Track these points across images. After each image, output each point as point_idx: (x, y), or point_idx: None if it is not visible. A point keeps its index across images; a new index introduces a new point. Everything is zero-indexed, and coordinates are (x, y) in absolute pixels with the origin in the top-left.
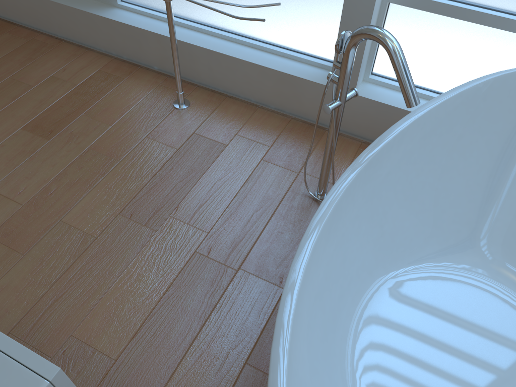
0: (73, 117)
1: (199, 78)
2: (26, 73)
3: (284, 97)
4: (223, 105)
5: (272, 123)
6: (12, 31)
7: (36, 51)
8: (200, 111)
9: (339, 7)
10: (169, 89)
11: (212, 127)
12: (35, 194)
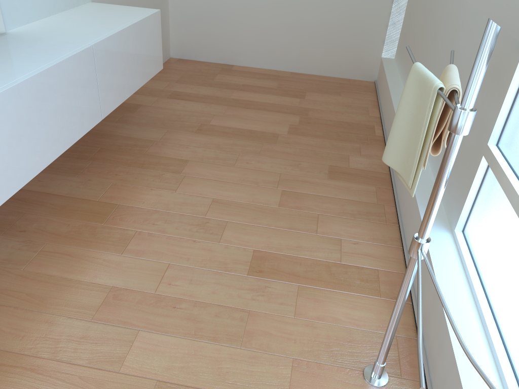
0: (290, 279)
1: (433, 377)
2: (330, 221)
3: None
4: None
5: None
6: (381, 189)
7: (366, 214)
8: None
9: None
10: (394, 350)
11: None
12: (170, 295)
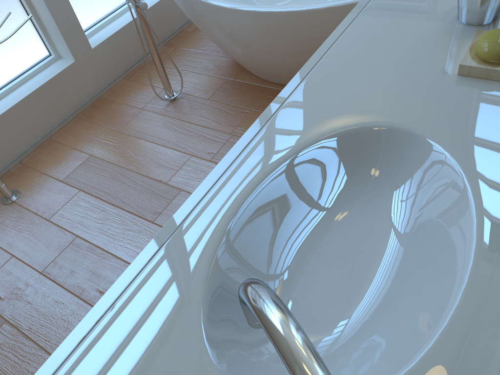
0: None
1: None
2: None
3: (57, 107)
4: (31, 163)
5: (76, 127)
6: None
7: None
8: (30, 180)
9: (17, 7)
10: None
11: (61, 167)
12: None
